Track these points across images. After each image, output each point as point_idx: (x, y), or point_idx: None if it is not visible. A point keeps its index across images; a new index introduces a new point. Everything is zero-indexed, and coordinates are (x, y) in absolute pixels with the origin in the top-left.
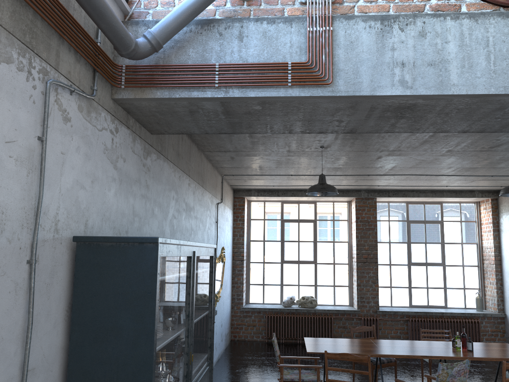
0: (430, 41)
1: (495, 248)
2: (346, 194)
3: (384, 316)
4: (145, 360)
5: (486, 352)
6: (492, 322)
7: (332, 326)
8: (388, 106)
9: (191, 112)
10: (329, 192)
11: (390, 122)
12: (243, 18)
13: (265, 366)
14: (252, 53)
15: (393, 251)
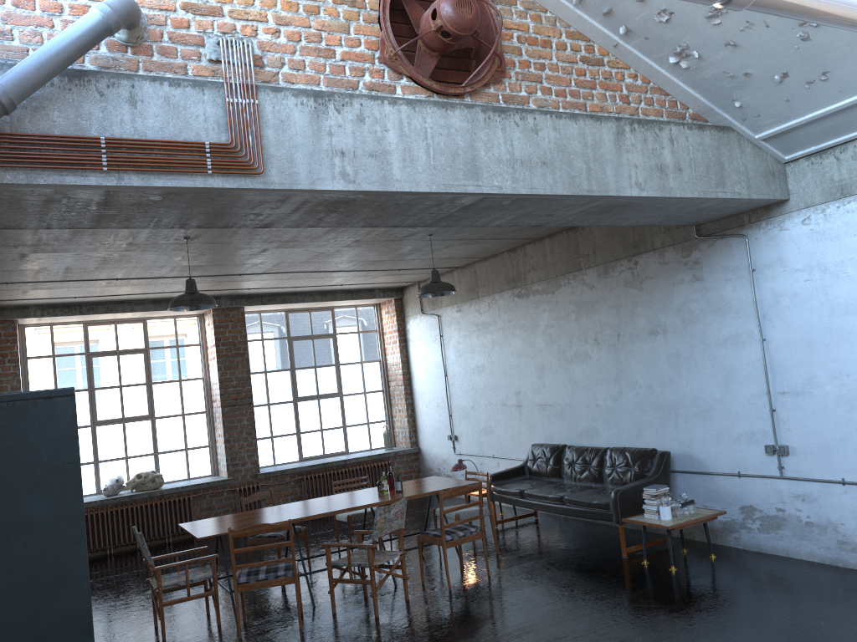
0: (370, 128)
1: (403, 364)
2: None
3: (269, 480)
4: (75, 552)
5: (417, 489)
6: (405, 460)
7: (192, 509)
8: (324, 200)
9: (48, 201)
10: (202, 305)
11: (319, 216)
12: (134, 74)
13: (100, 591)
14: (152, 125)
15: (272, 384)
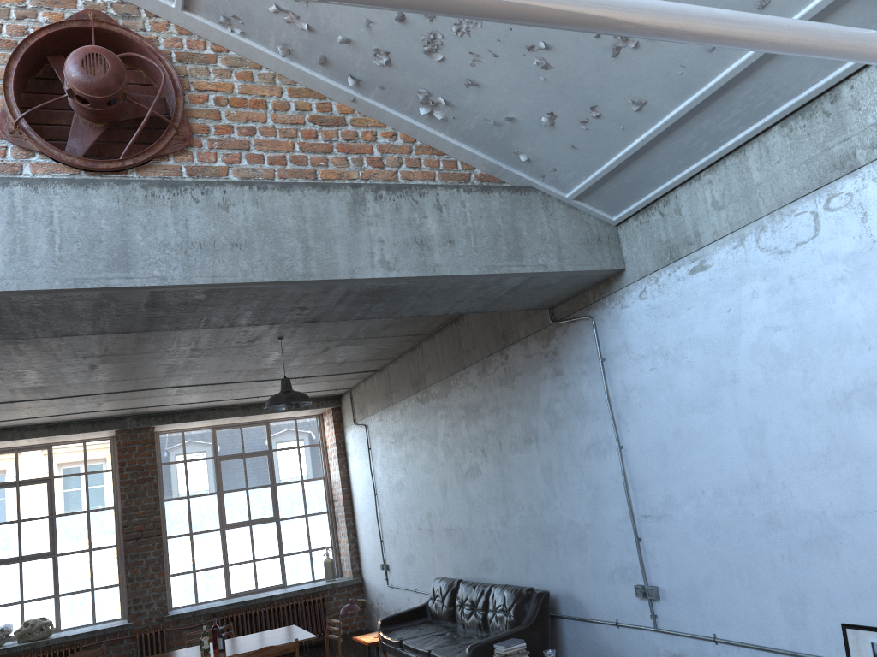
0: None
1: (343, 482)
2: (99, 427)
3: (179, 623)
4: None
5: (242, 647)
6: (347, 593)
7: None
8: None
9: None
10: None
11: None
12: None
13: None
14: None
15: (196, 510)
